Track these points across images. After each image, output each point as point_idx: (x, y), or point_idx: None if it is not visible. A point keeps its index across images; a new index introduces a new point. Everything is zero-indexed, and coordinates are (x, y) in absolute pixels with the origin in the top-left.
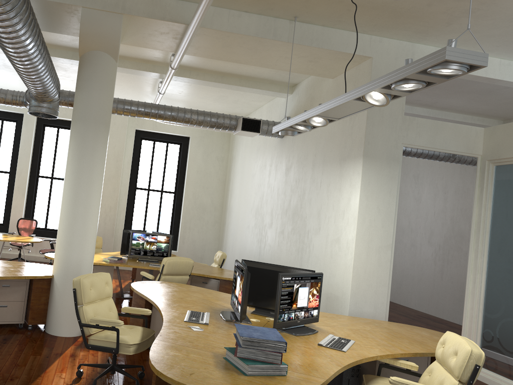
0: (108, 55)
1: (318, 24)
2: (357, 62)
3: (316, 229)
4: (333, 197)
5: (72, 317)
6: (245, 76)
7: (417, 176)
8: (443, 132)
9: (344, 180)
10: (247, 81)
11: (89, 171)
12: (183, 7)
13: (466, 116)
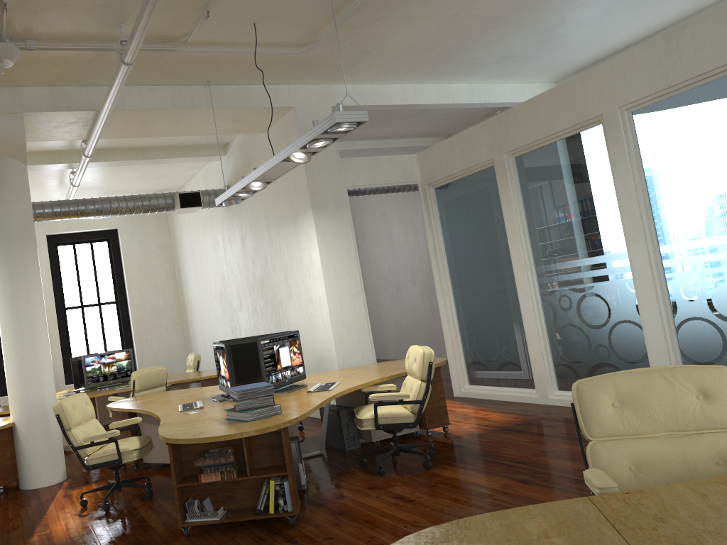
0: (16, 160)
1: (233, 84)
2: (282, 114)
3: (288, 296)
4: (296, 257)
5: (49, 461)
6: (170, 146)
7: (383, 213)
8: (380, 166)
9: (301, 237)
10: (173, 151)
11: (27, 293)
12: (88, 93)
13: (409, 139)
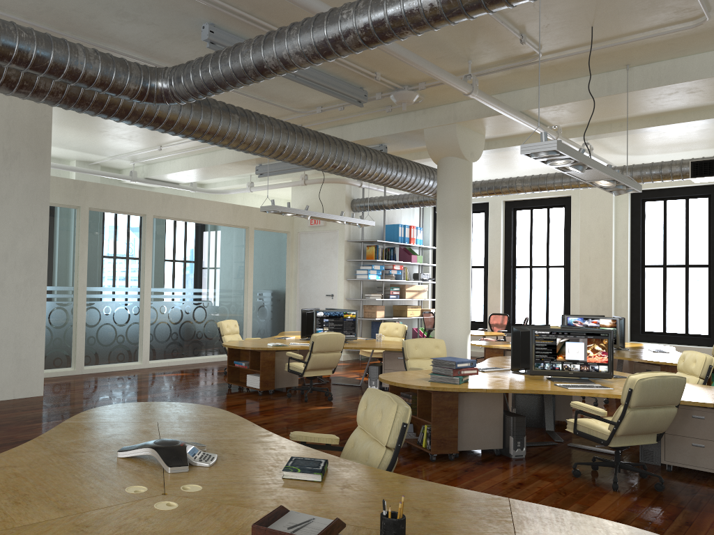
0: (456, 158)
1: (664, 59)
2: None
3: None
4: None
5: None
6: (686, 109)
7: None
8: None
9: None
10: (696, 113)
11: (450, 259)
12: (507, 98)
13: None
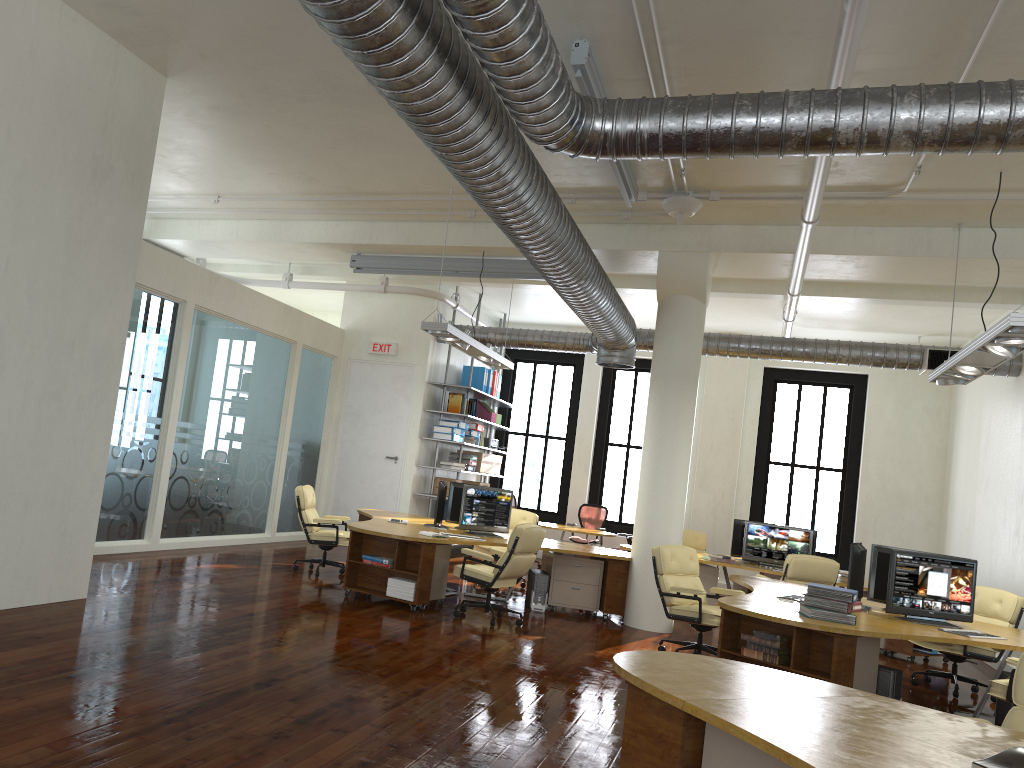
0: (693, 298)
1: (1002, 226)
2: None
3: None
4: None
5: (655, 608)
6: (930, 285)
7: None
8: None
9: None
10: (936, 291)
11: (672, 435)
12: (788, 233)
13: None
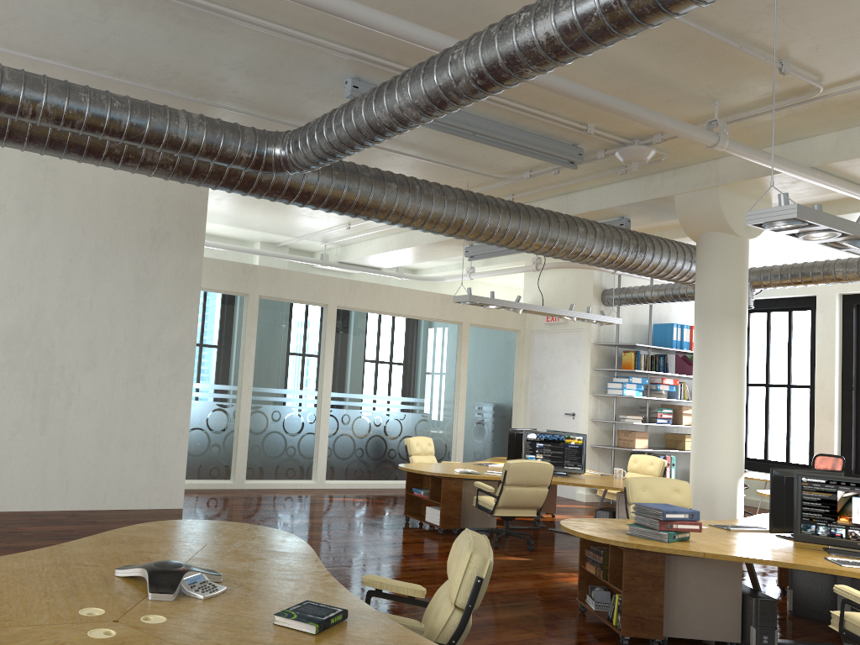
0: (722, 233)
1: None
2: None
3: None
4: None
5: None
6: None
7: None
8: None
9: None
10: None
11: (711, 372)
12: (791, 150)
13: None
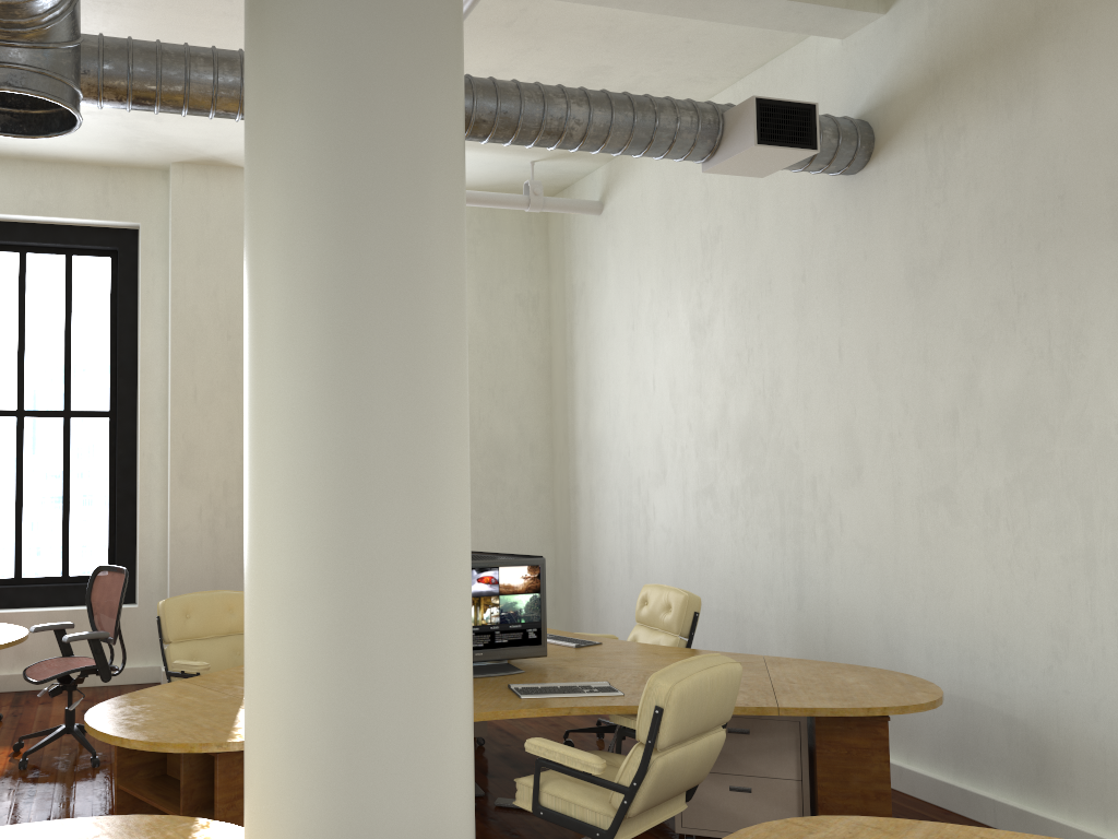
0: None
1: None
2: None
3: None
4: None
5: None
6: None
7: None
8: None
9: None
10: None
11: (417, 276)
12: None
13: None
